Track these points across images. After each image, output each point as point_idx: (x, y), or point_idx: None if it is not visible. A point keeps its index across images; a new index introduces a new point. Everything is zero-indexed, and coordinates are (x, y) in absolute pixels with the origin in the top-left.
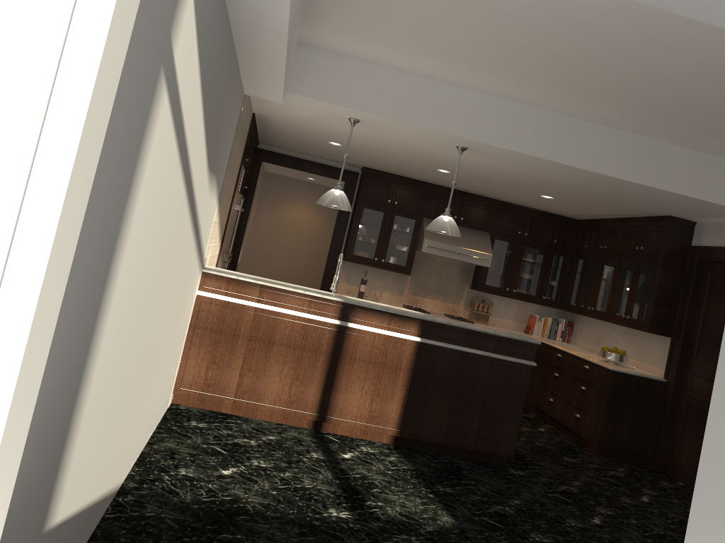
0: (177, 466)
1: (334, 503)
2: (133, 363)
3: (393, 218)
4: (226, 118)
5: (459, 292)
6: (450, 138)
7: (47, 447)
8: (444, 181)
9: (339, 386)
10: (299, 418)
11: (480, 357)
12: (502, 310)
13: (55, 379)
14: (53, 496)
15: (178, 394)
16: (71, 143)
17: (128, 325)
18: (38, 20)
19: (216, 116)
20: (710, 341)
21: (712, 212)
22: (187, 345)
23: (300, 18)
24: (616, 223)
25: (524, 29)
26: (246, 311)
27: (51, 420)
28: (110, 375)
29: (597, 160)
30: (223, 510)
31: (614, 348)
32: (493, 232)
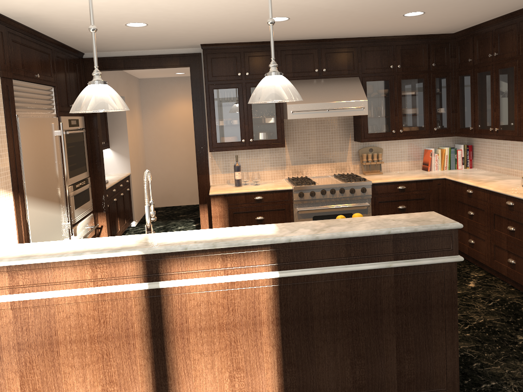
0: None
1: None
2: None
3: (249, 92)
4: None
5: (343, 148)
6: None
7: None
8: (290, 33)
9: (177, 373)
10: None
11: (376, 272)
12: (393, 153)
13: None
14: None
15: None
16: None
17: None
18: None
19: None
20: None
21: None
22: None
23: None
24: (503, 22)
25: None
26: None
27: None
28: None
29: None
30: None
31: None
32: (362, 74)
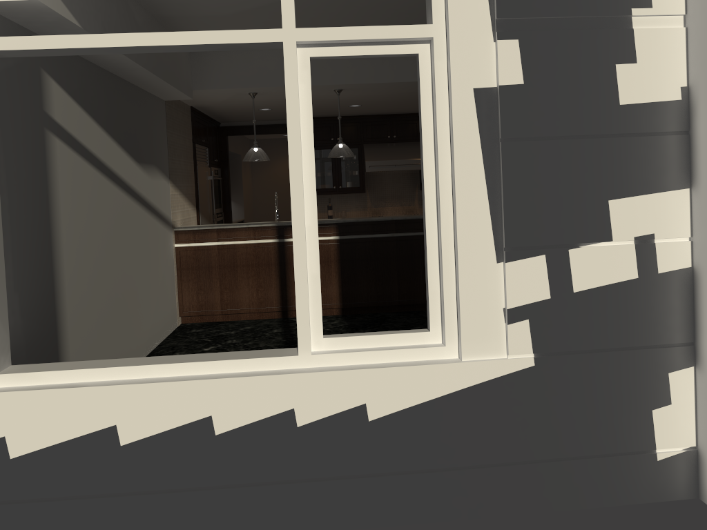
0: (174, 352)
1: None
2: (106, 289)
3: None
4: (144, 125)
5: (411, 195)
6: (323, 87)
7: (42, 321)
8: (367, 111)
9: (291, 284)
10: (270, 312)
11: (386, 238)
12: None
13: (32, 288)
14: (60, 349)
15: (184, 317)
16: None
17: (87, 265)
18: None
19: (127, 129)
20: None
21: None
22: (179, 282)
23: None
24: None
25: (309, 10)
26: (212, 249)
27: (38, 308)
28: (83, 293)
29: None
30: None
31: None
32: None
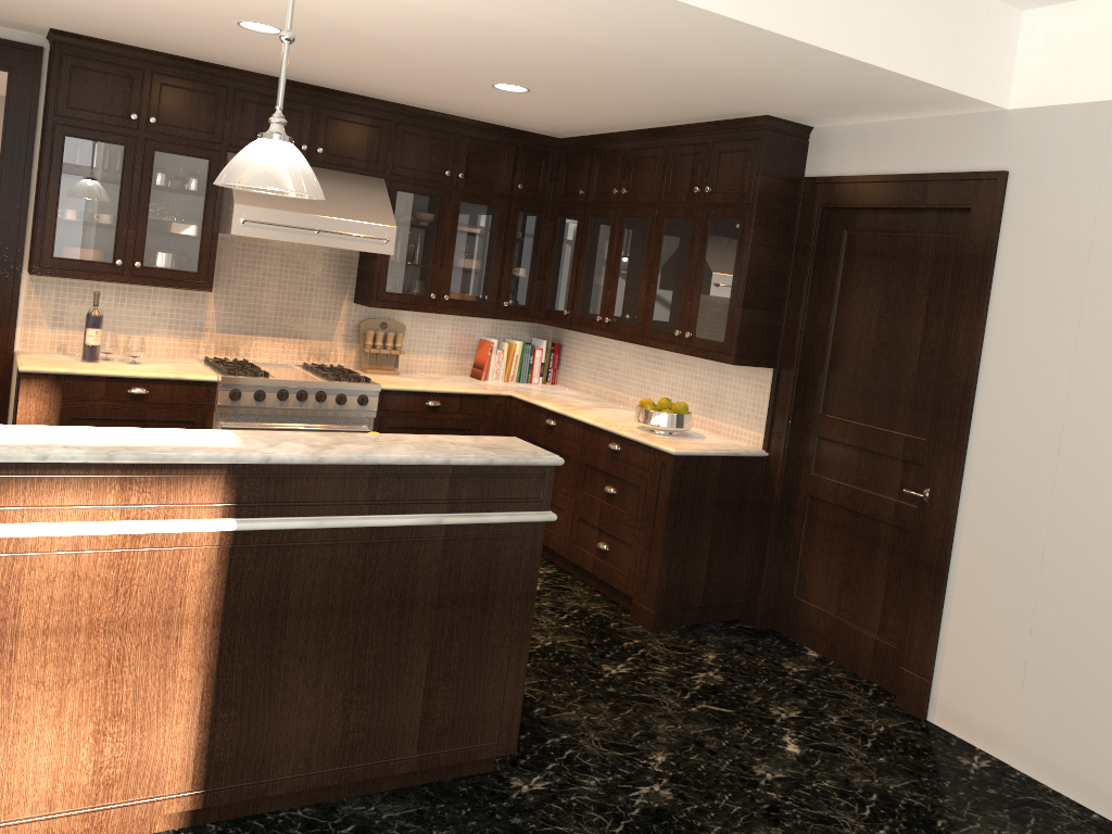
0: None
1: None
2: None
3: (151, 160)
4: None
5: (330, 313)
6: None
7: None
8: (267, 60)
9: None
10: None
11: (414, 532)
12: (424, 338)
13: None
14: None
15: None
16: None
17: None
18: None
19: None
20: (855, 369)
21: (874, 101)
22: None
23: None
24: (644, 140)
25: None
26: None
27: None
28: None
29: None
30: None
31: (666, 401)
32: (392, 176)
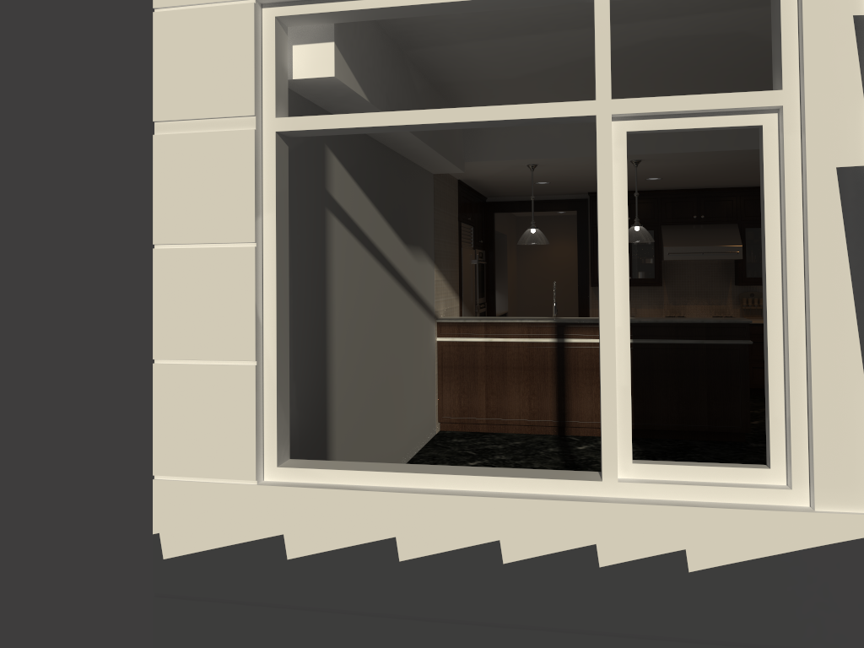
0: (435, 463)
1: None
2: (371, 384)
3: None
4: (412, 202)
5: (722, 291)
6: None
7: (314, 415)
8: (667, 185)
9: (570, 394)
10: (544, 427)
11: (694, 346)
12: None
13: (307, 378)
14: (328, 447)
15: (443, 423)
16: (273, 270)
17: (355, 357)
18: (251, 231)
19: (397, 207)
20: None
21: None
22: (439, 382)
23: (451, 106)
24: None
25: None
26: (478, 346)
27: (311, 400)
28: (350, 387)
29: None
30: None
31: None
32: (741, 221)
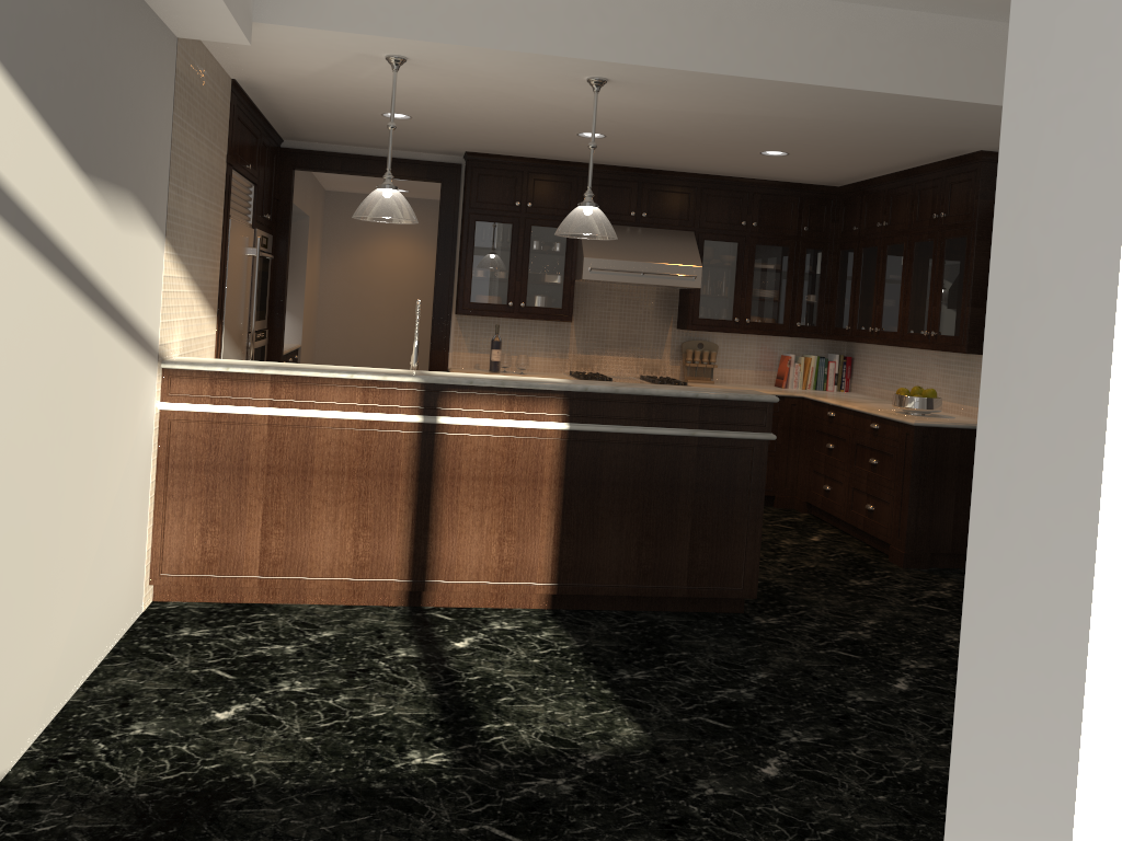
0: (129, 720)
1: (421, 740)
2: None
3: (529, 232)
4: (115, 77)
5: (659, 337)
6: (570, 64)
7: None
8: (602, 155)
9: (440, 527)
10: (381, 591)
11: (677, 440)
12: (734, 355)
13: None
14: None
15: (161, 585)
16: None
17: None
18: None
19: (62, 67)
20: None
21: None
22: (159, 499)
23: None
24: (898, 180)
25: None
26: (254, 425)
27: None
28: None
29: (836, 66)
30: (197, 792)
31: (917, 388)
32: (699, 229)
